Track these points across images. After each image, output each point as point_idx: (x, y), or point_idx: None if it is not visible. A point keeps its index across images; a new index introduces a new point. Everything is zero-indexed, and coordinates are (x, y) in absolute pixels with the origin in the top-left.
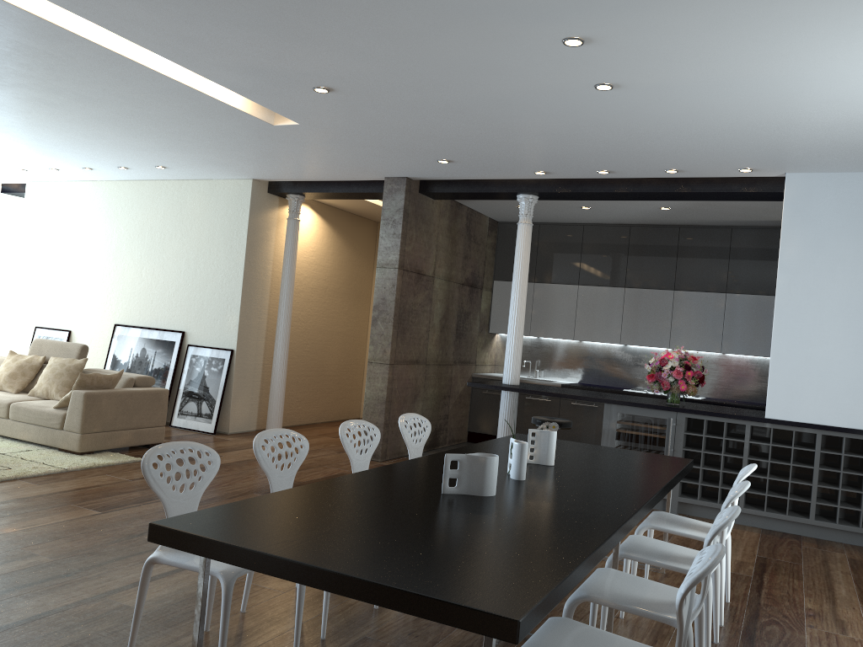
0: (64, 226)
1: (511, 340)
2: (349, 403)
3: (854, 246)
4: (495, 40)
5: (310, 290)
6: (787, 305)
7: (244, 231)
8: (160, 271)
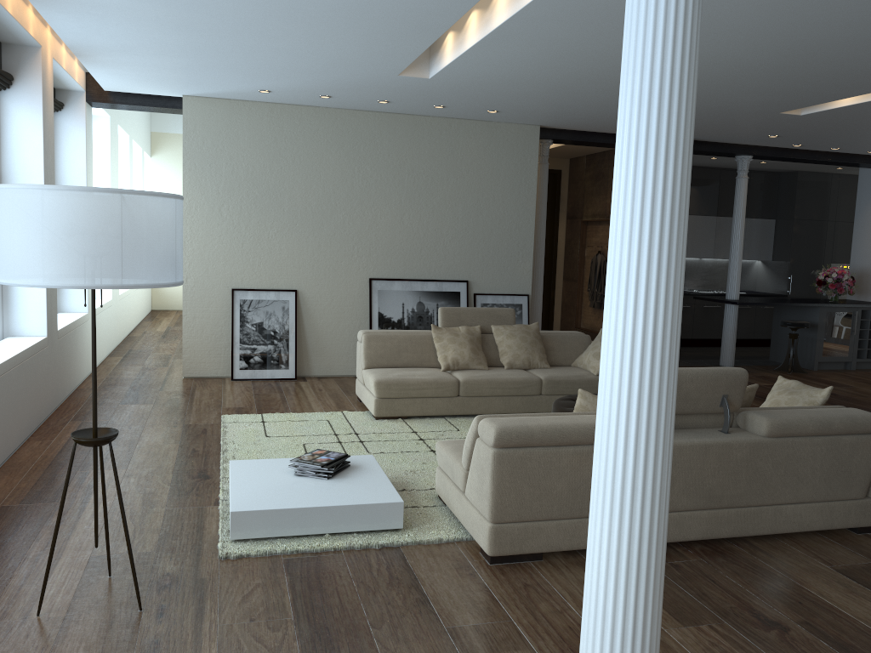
0: (268, 160)
1: (738, 267)
2: None
3: None
4: None
5: None
6: None
7: (534, 178)
8: (429, 218)
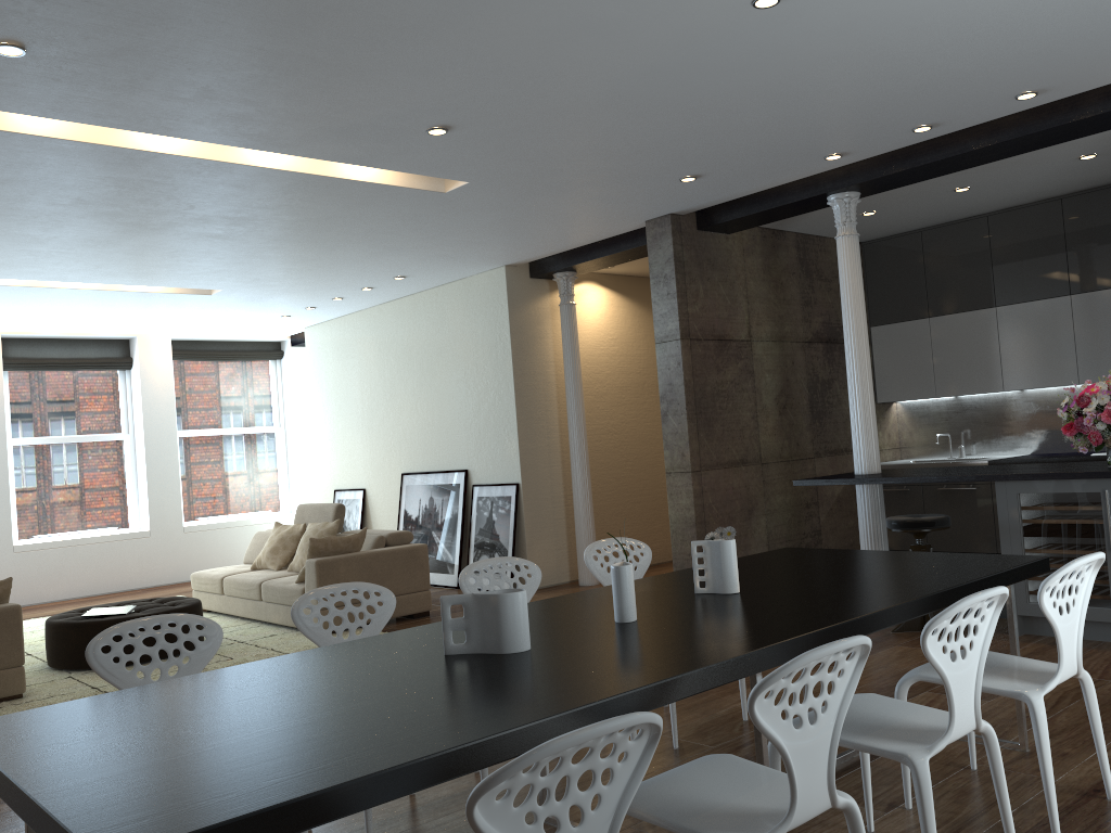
0: (342, 369)
1: (855, 409)
2: None
3: None
4: None
5: (618, 390)
6: None
7: (507, 332)
8: (434, 401)
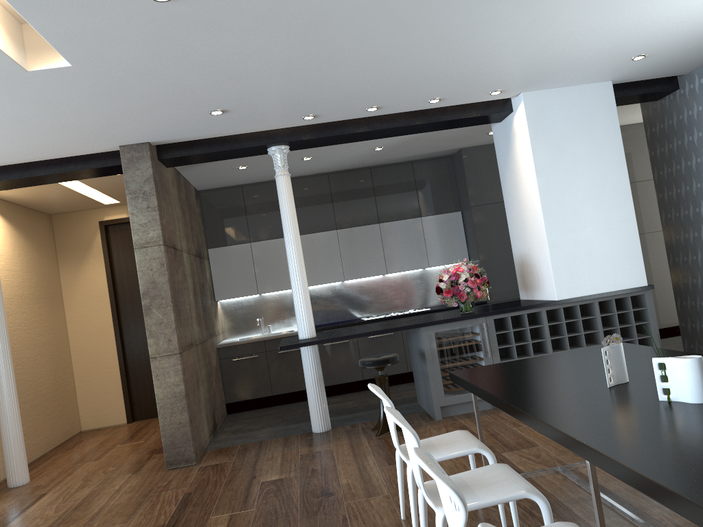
0: None
1: (301, 293)
2: (69, 419)
3: (585, 145)
4: None
5: (7, 301)
6: (550, 202)
7: None
8: None
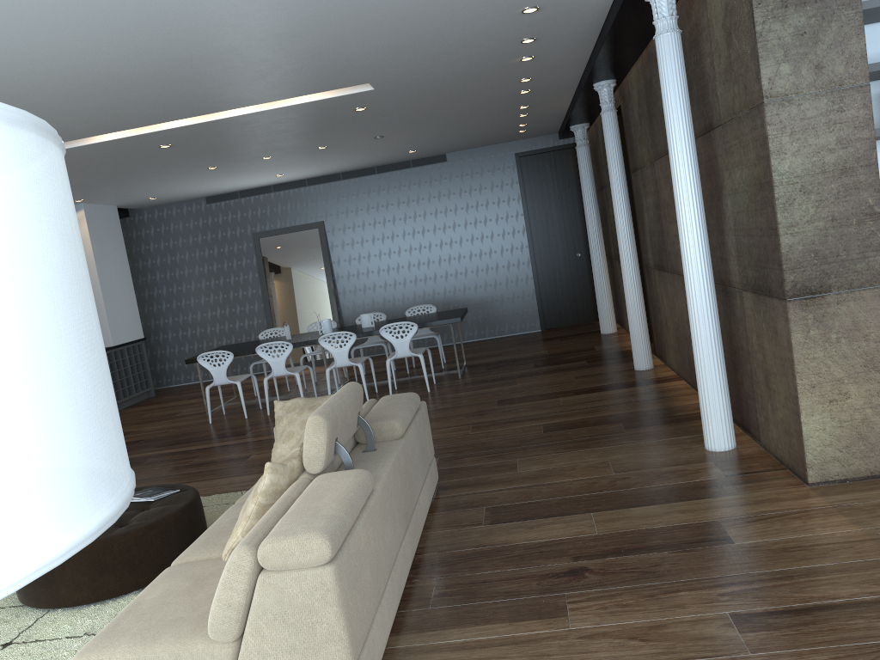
0: None
1: None
2: None
3: (112, 245)
4: (264, 152)
5: None
6: (102, 280)
7: None
8: None
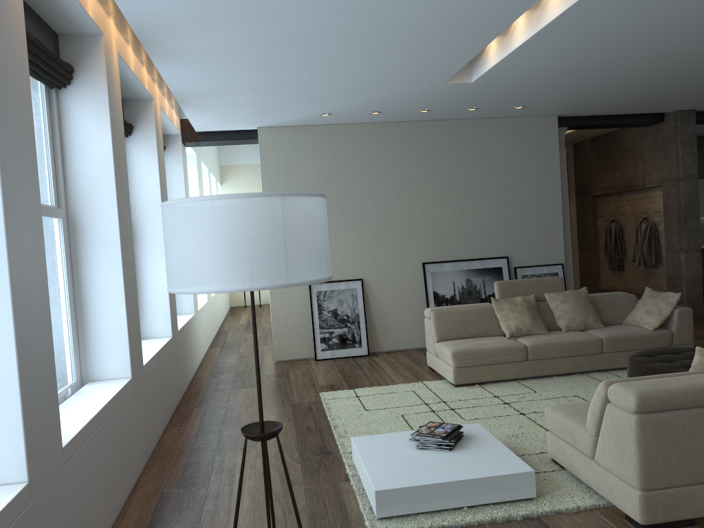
0: (329, 172)
1: None
2: None
3: None
4: None
5: None
6: None
7: (556, 161)
8: (468, 206)
